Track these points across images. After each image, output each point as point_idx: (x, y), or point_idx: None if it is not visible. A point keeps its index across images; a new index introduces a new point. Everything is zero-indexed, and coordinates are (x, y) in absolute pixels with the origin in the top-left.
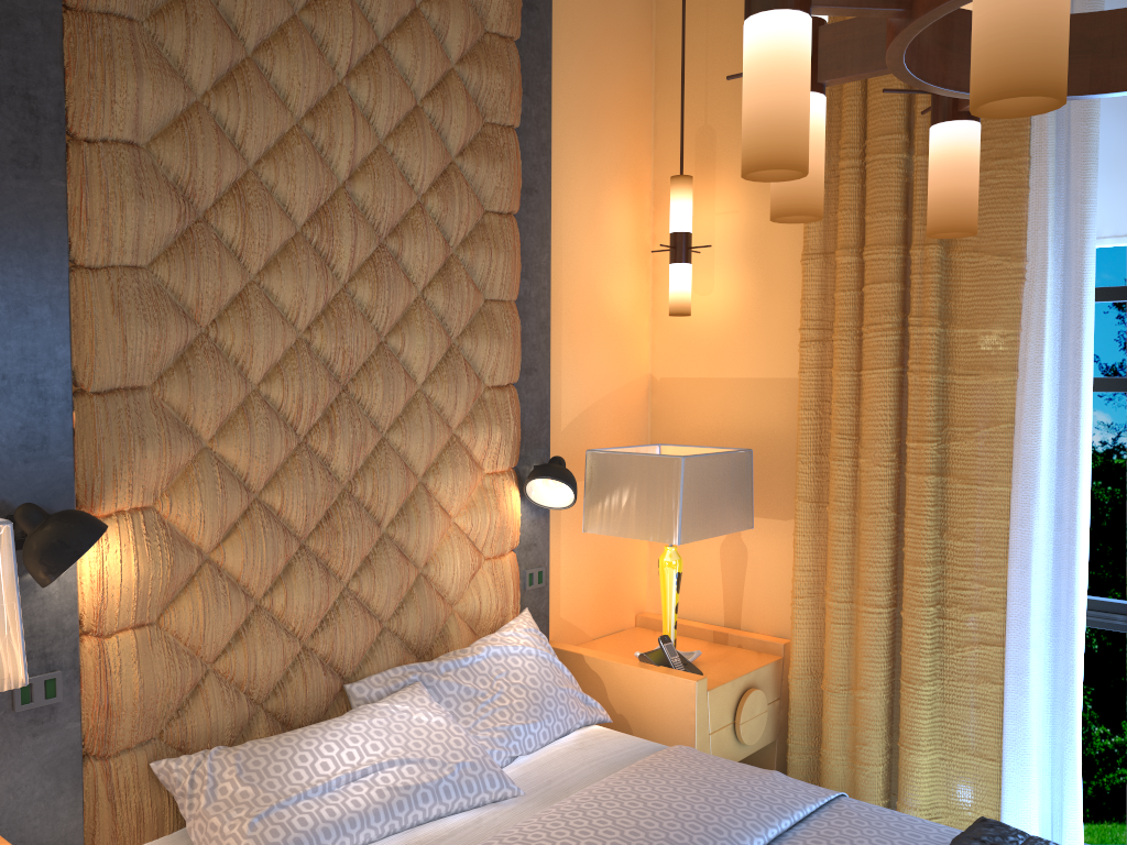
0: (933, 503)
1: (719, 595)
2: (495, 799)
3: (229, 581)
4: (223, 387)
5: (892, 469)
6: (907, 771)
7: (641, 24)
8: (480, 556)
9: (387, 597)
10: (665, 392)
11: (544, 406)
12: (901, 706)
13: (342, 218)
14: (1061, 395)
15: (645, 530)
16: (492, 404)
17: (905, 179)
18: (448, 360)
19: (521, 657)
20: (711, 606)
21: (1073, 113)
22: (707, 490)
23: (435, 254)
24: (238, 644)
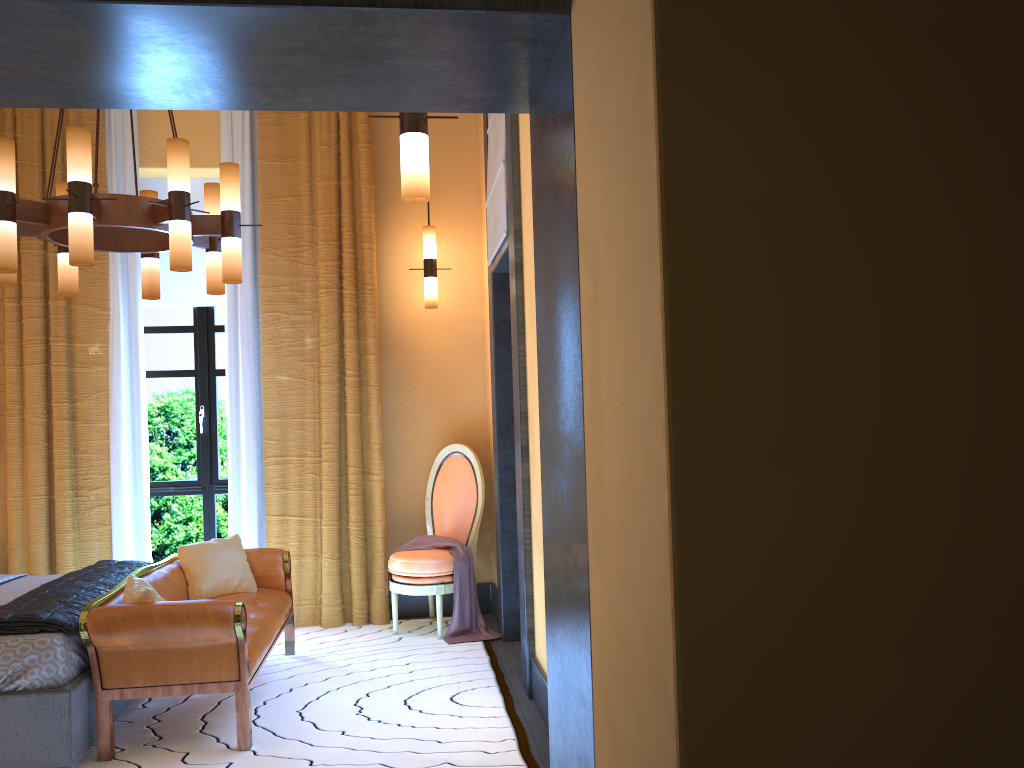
0: (69, 435)
1: None
2: None
3: None
4: None
5: (44, 419)
6: None
7: None
8: None
9: None
10: None
11: None
12: (57, 548)
13: None
14: (131, 377)
15: None
16: None
17: (44, 264)
18: None
19: None
20: None
21: None
22: None
23: None
24: None
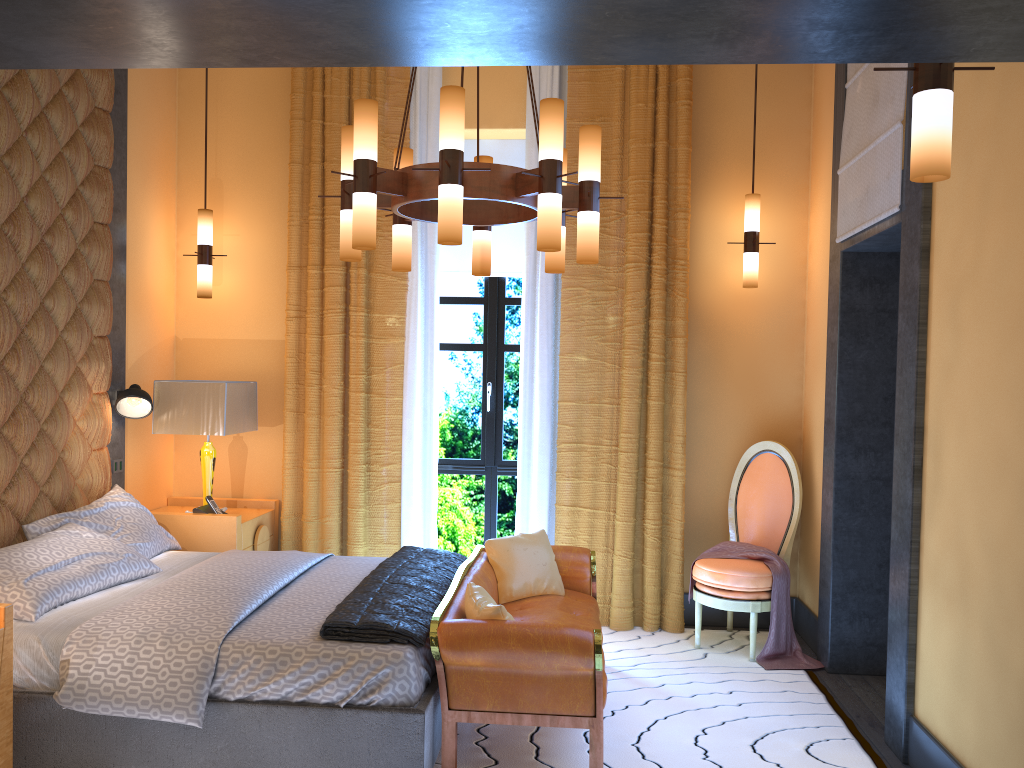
0: (364, 408)
1: (228, 478)
2: (148, 573)
3: None
4: None
5: (341, 390)
6: None
7: (170, 105)
8: (91, 447)
9: (45, 470)
10: (187, 347)
11: (123, 352)
12: (349, 522)
13: (26, 221)
14: (425, 350)
15: (200, 428)
16: (98, 347)
17: None
18: (76, 317)
19: (128, 508)
20: (222, 486)
21: None
22: (237, 403)
23: (71, 248)
24: None
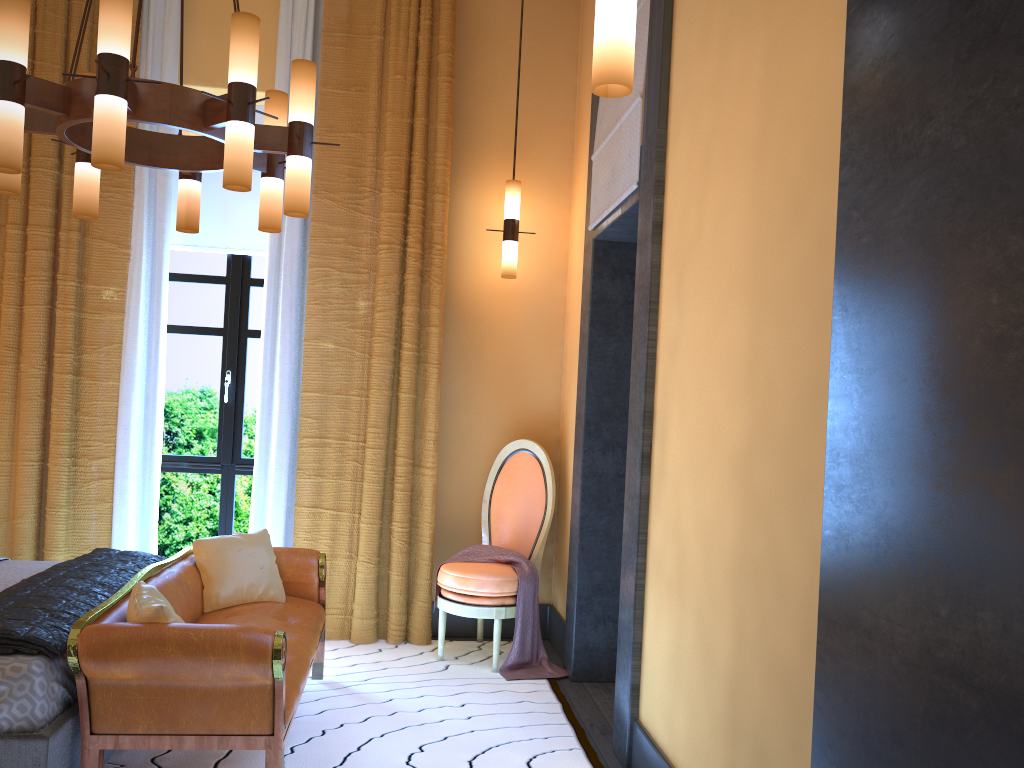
0: (71, 392)
1: None
2: None
3: None
4: None
5: (44, 371)
6: None
7: None
8: None
9: None
10: None
11: None
12: (47, 525)
13: None
14: (150, 329)
15: None
16: None
17: (57, 187)
18: None
19: None
20: None
21: (159, 171)
22: None
23: None
24: None
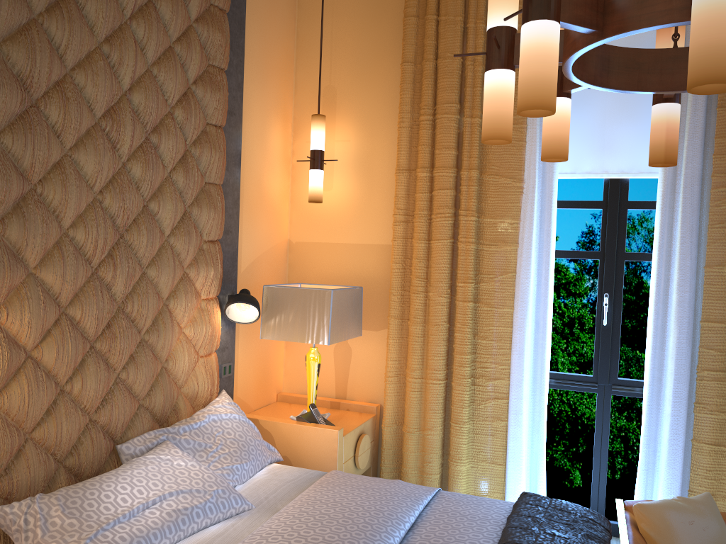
0: (471, 318)
1: (332, 379)
2: (238, 512)
3: (44, 372)
4: (47, 229)
5: (448, 299)
6: (454, 476)
7: (289, 16)
8: (198, 354)
9: (144, 383)
10: (298, 251)
11: (234, 256)
12: (451, 438)
13: (126, 116)
14: (539, 258)
15: (305, 336)
16: (208, 252)
17: (458, 131)
18: (184, 221)
19: (230, 421)
20: (327, 386)
21: None
22: (342, 311)
23: (179, 148)
24: (49, 418)
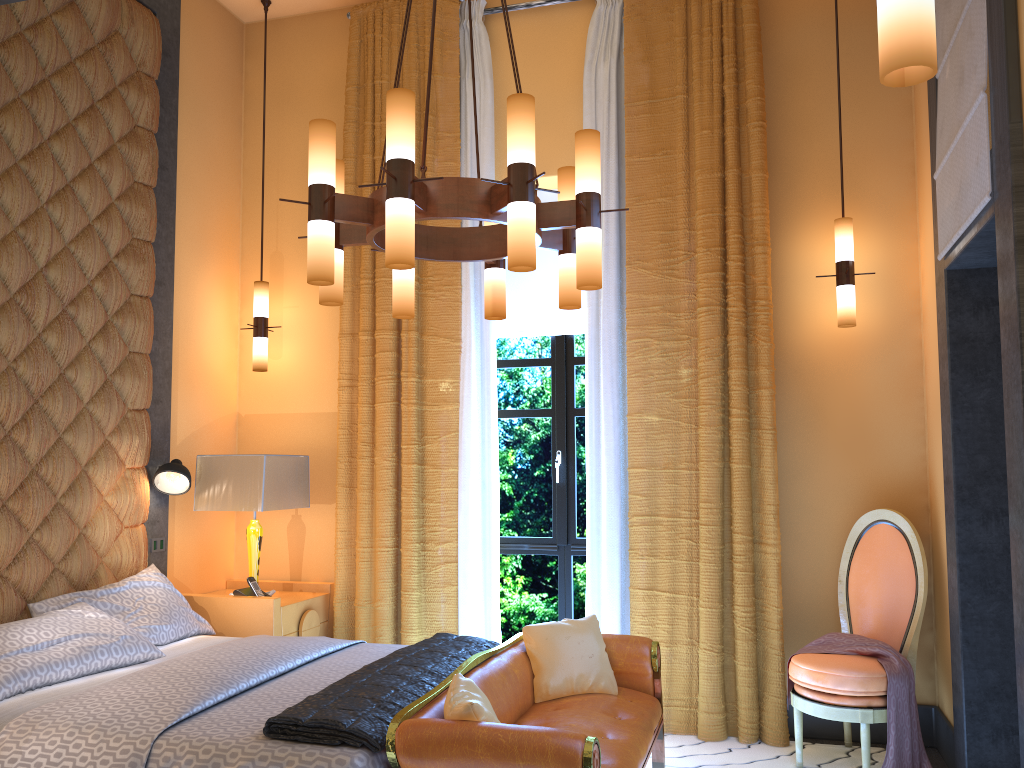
0: (417, 481)
1: (286, 560)
2: (147, 658)
3: None
4: None
5: (393, 462)
6: None
7: (233, 183)
8: (122, 524)
9: (60, 546)
10: (248, 424)
11: (166, 426)
12: (402, 607)
13: (41, 291)
14: (482, 416)
15: (239, 504)
16: (133, 421)
17: None
18: (105, 389)
19: (153, 588)
20: (281, 568)
21: (482, 265)
22: (280, 478)
23: (99, 319)
24: None
